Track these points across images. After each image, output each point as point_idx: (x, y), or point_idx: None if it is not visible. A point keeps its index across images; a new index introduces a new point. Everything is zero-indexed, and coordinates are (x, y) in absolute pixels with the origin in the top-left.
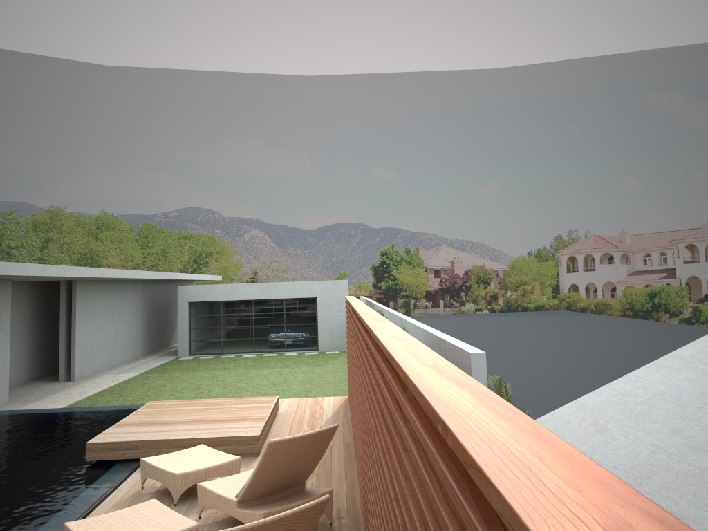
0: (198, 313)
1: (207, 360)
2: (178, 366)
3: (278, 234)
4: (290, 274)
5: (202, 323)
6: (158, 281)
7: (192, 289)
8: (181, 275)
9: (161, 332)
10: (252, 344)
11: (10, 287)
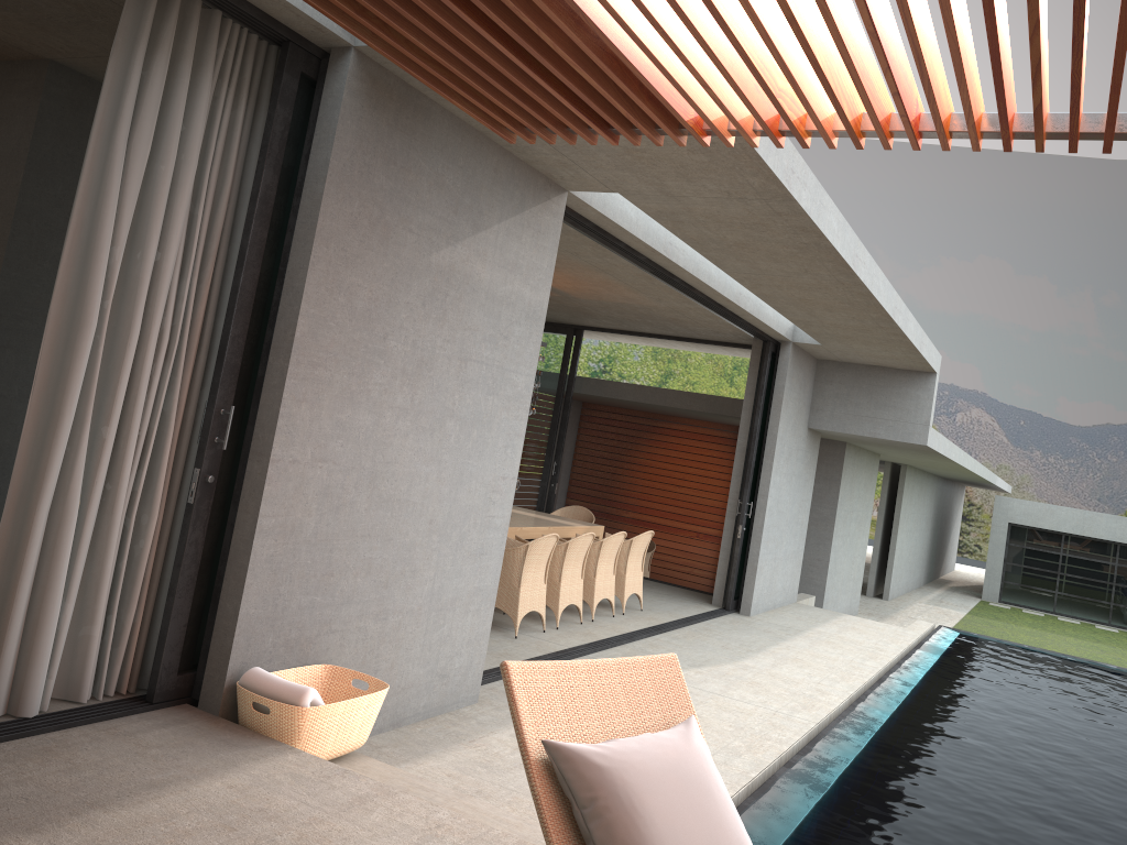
0: (1021, 543)
1: (1041, 618)
2: (1010, 617)
3: (1016, 424)
4: (1029, 494)
5: (1026, 559)
6: (945, 480)
7: (1017, 504)
8: (997, 480)
9: (937, 554)
10: (1107, 612)
11: (877, 464)
